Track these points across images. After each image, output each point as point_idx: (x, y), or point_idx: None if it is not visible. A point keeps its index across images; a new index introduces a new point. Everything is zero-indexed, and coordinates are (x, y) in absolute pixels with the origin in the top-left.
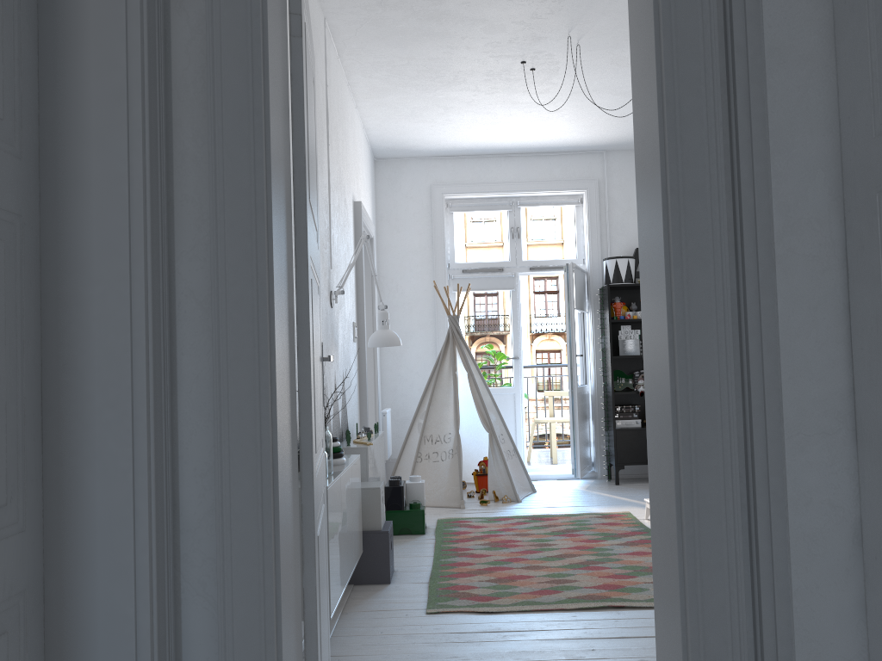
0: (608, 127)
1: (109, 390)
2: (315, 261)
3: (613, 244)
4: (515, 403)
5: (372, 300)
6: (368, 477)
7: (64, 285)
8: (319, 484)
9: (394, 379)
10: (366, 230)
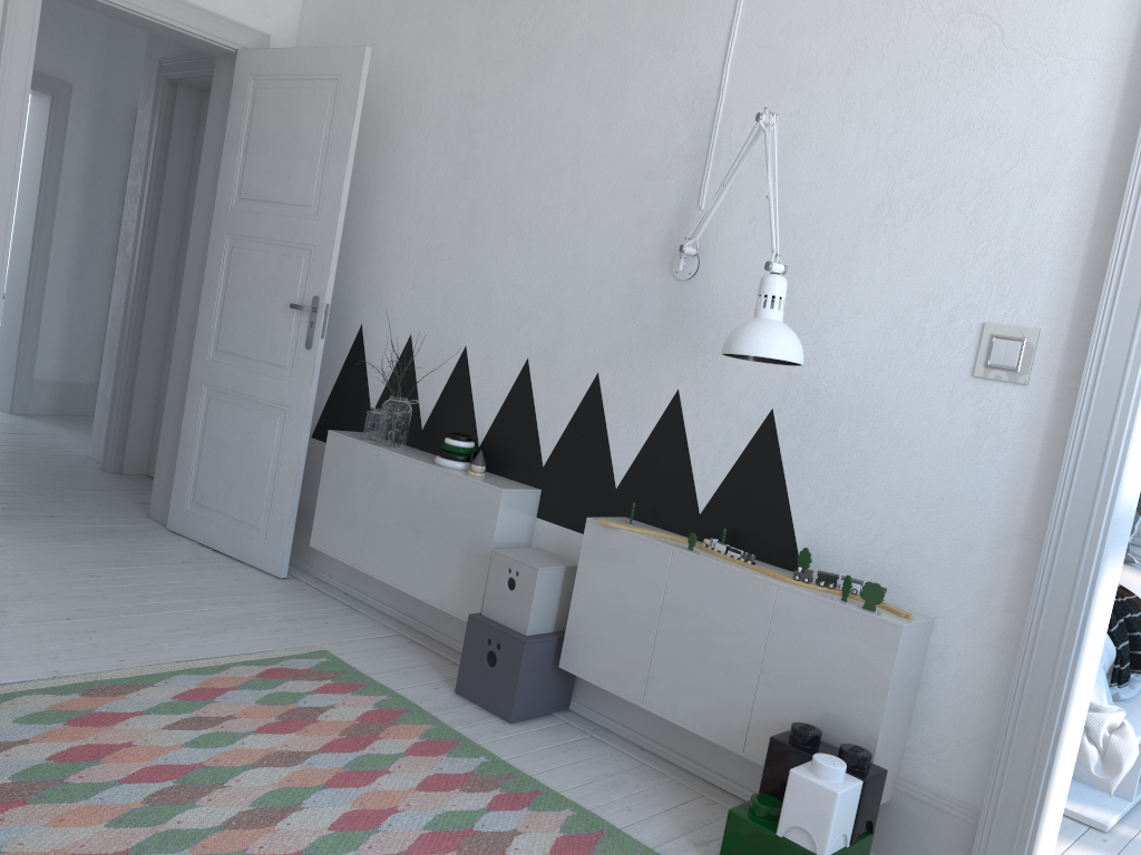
0: None
1: None
2: (273, 233)
3: None
4: None
5: None
6: (577, 569)
7: None
8: (235, 379)
9: None
10: None
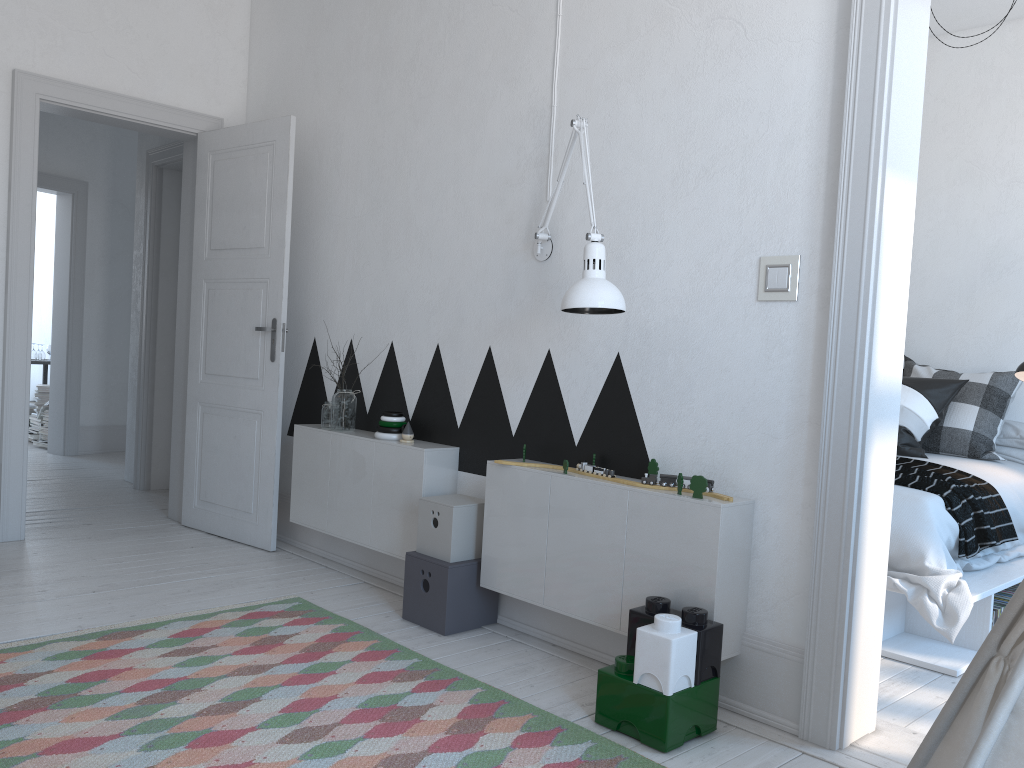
0: None
1: None
2: (237, 273)
3: None
4: None
5: None
6: (485, 504)
7: None
8: (221, 395)
9: None
10: None
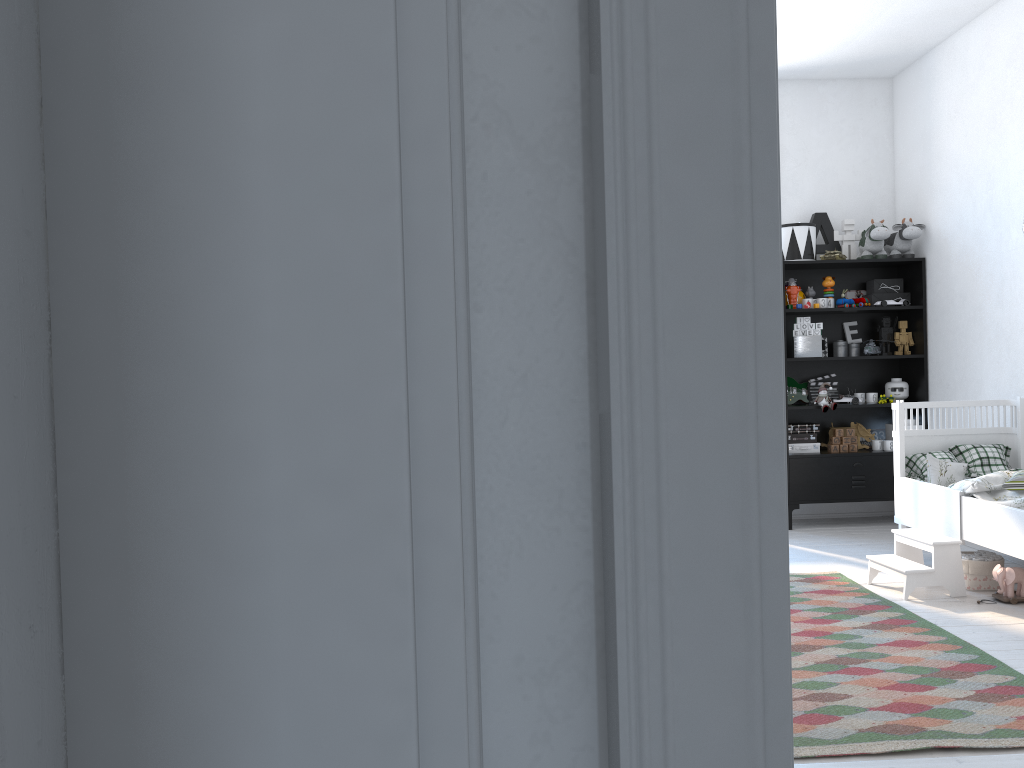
0: (792, 42)
1: (323, 426)
2: None
3: (782, 208)
4: None
5: None
6: None
7: (131, 9)
8: None
9: None
10: None
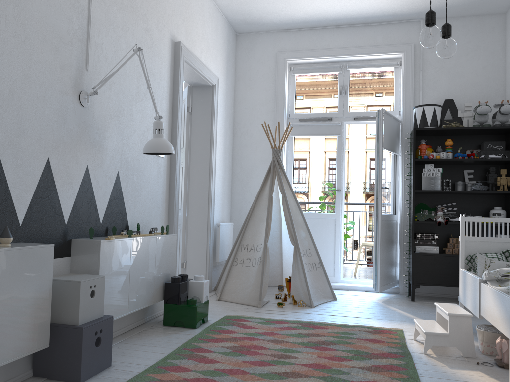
0: None
1: None
2: None
3: (425, 98)
4: (335, 226)
5: (211, 134)
6: (98, 270)
7: None
8: None
9: (240, 202)
10: (200, 74)
